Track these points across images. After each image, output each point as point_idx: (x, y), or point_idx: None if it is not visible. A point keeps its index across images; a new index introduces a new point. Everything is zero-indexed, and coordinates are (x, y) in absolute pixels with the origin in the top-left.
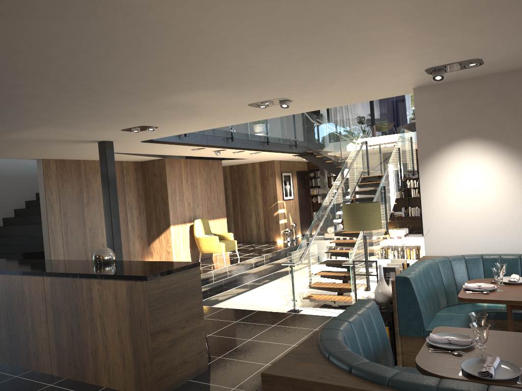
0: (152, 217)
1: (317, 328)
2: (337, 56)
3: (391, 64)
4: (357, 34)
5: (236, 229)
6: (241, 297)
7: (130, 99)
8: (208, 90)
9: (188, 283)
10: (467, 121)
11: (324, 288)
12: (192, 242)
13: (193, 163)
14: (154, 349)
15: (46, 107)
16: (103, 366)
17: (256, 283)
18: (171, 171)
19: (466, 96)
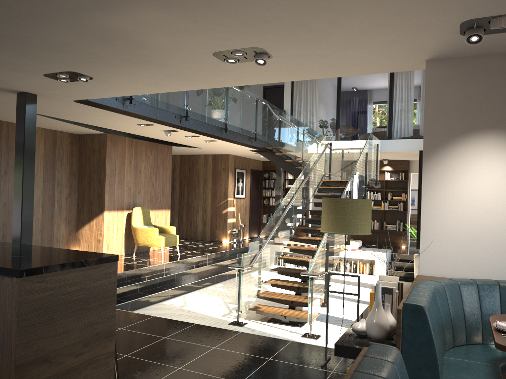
0: (84, 198)
1: (271, 356)
2: None
3: (427, 0)
4: None
5: (180, 223)
6: (177, 301)
7: (43, 7)
8: (160, 10)
9: (95, 286)
10: (493, 108)
11: (274, 300)
12: (129, 232)
13: (140, 144)
14: None
15: None
16: None
17: (195, 285)
18: (112, 149)
19: (495, 76)
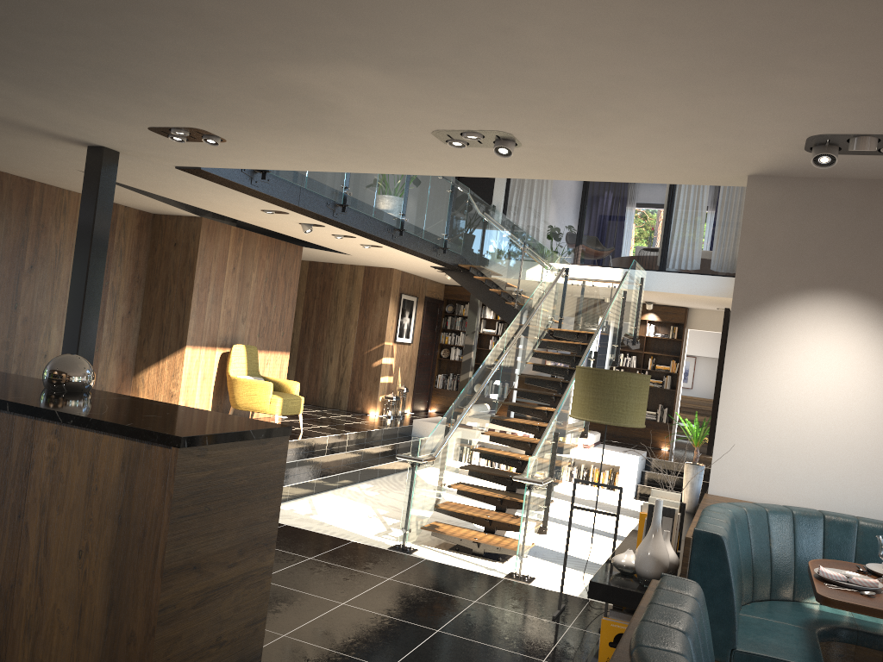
0: (152, 322)
1: (477, 598)
2: (690, 54)
3: (767, 105)
4: (780, 1)
5: (298, 377)
6: (300, 505)
7: (205, 48)
8: (380, 72)
9: (260, 469)
10: (839, 258)
11: (462, 516)
12: (221, 384)
13: (252, 240)
14: (163, 608)
15: (7, 18)
16: (24, 625)
17: (328, 482)
18: (208, 244)
19: (846, 212)
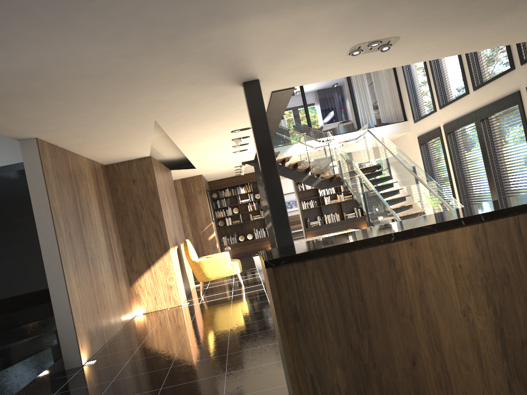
0: (133, 242)
1: None
2: None
3: None
4: None
5: None
6: None
7: None
8: None
9: None
10: None
11: None
12: (181, 271)
13: (162, 169)
14: None
15: None
16: None
17: None
18: (156, 174)
19: None
